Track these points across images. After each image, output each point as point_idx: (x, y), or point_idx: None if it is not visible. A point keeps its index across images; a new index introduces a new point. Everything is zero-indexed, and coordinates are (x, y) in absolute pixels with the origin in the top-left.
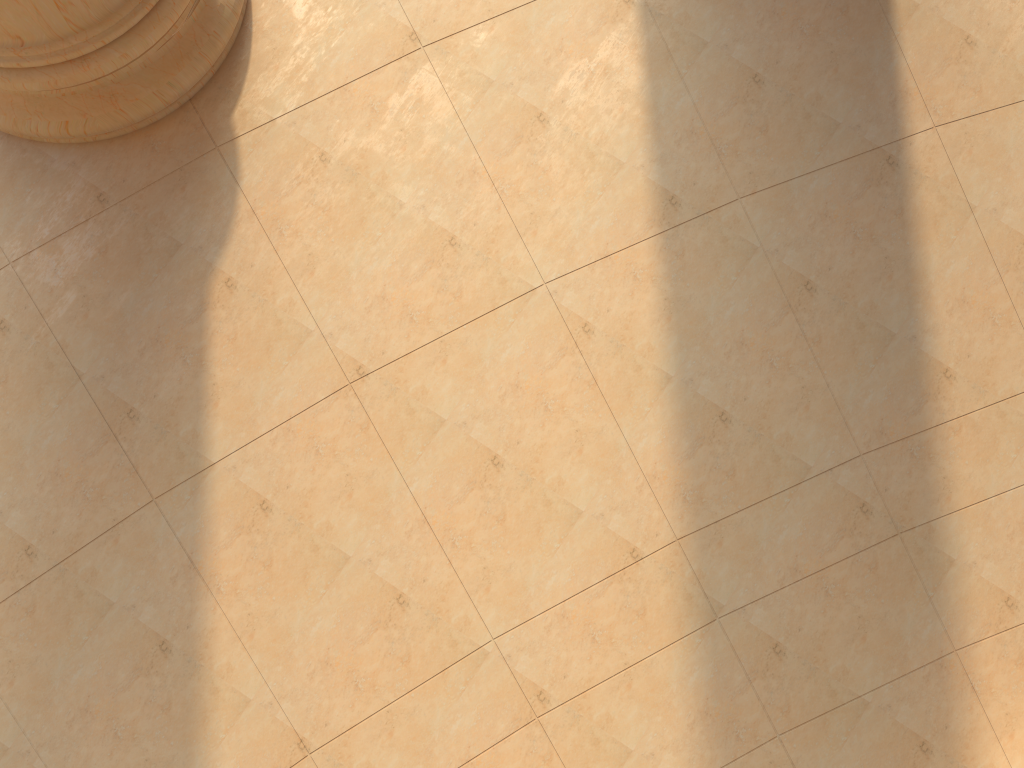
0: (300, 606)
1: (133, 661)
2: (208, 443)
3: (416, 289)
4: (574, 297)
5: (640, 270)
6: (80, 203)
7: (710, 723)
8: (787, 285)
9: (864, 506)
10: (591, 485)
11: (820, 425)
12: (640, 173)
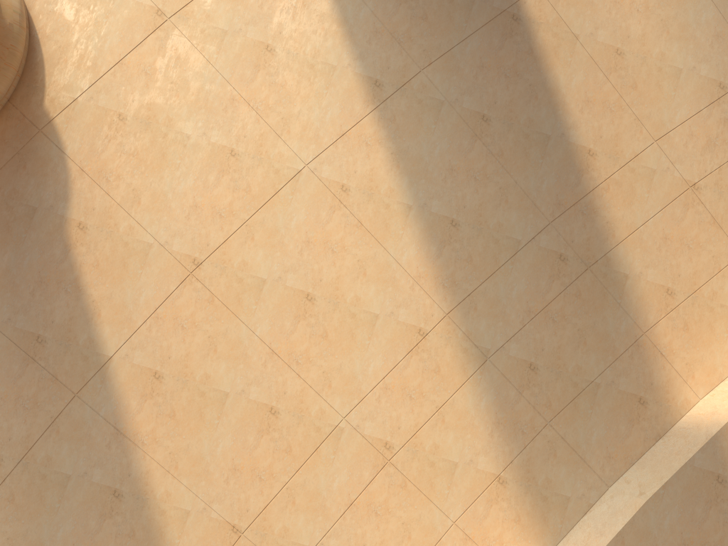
0: (204, 436)
1: (98, 510)
2: (102, 344)
3: (217, 193)
4: (329, 169)
5: (369, 138)
6: None
7: (503, 428)
8: (470, 121)
9: (561, 256)
10: (379, 295)
11: (518, 210)
12: (349, 70)
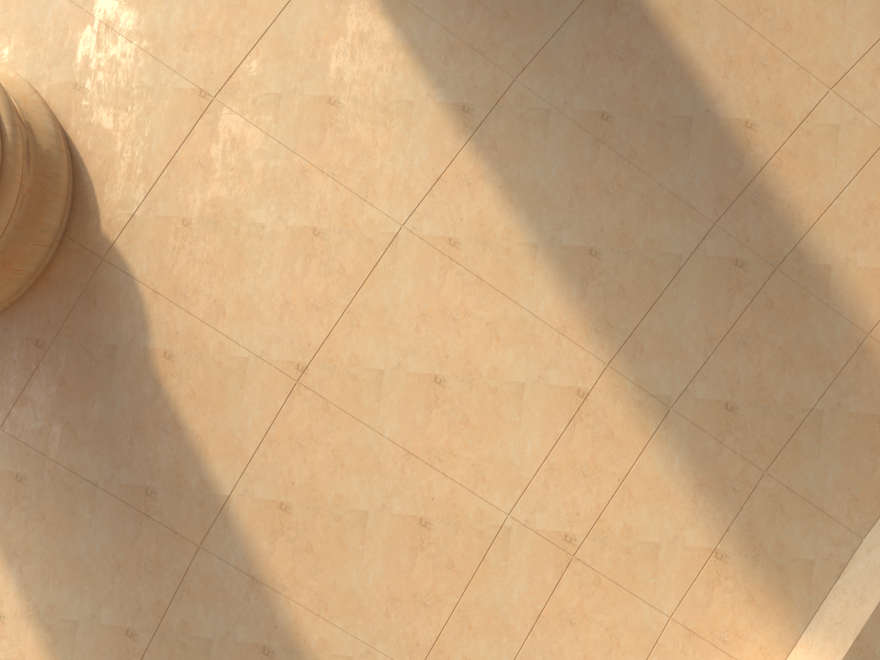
0: (350, 567)
1: None
2: (216, 483)
3: (308, 283)
4: (430, 224)
5: (469, 175)
6: (26, 356)
7: (707, 490)
8: (588, 125)
9: (738, 262)
10: (520, 359)
11: (671, 218)
12: (429, 101)
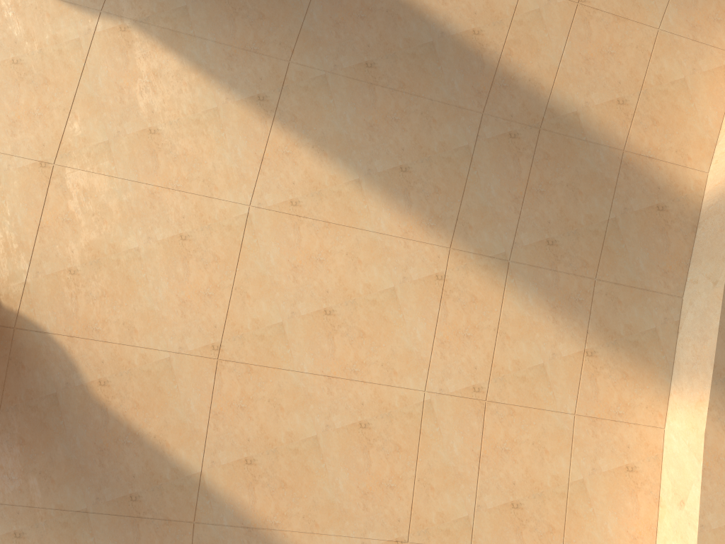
0: (322, 484)
1: None
2: (186, 466)
3: (194, 279)
4: (271, 195)
5: (285, 147)
6: None
7: (561, 309)
8: (359, 75)
9: (511, 134)
10: (383, 270)
11: (449, 121)
12: (230, 103)
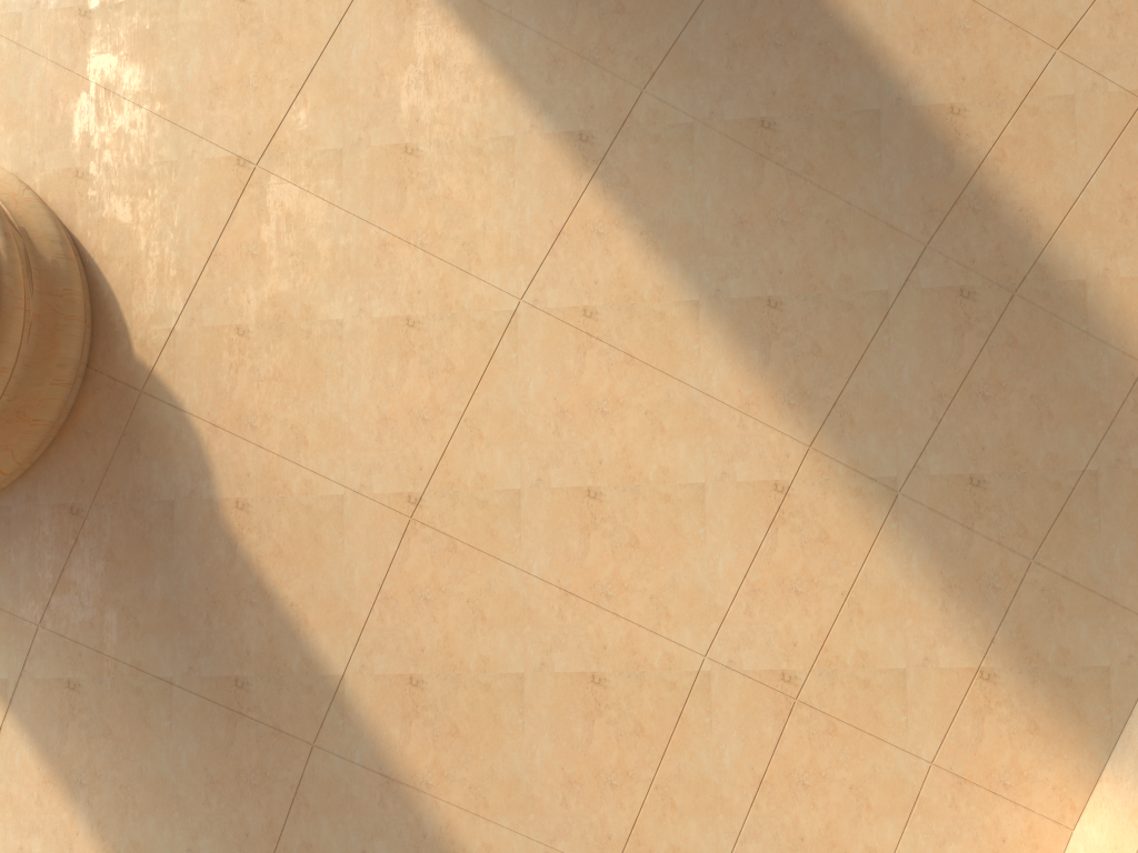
0: (510, 748)
1: None
2: (324, 661)
3: (409, 389)
4: (556, 292)
5: (599, 223)
6: (60, 528)
7: (960, 593)
8: (745, 138)
9: (963, 291)
10: (695, 453)
11: (868, 245)
12: (535, 134)
